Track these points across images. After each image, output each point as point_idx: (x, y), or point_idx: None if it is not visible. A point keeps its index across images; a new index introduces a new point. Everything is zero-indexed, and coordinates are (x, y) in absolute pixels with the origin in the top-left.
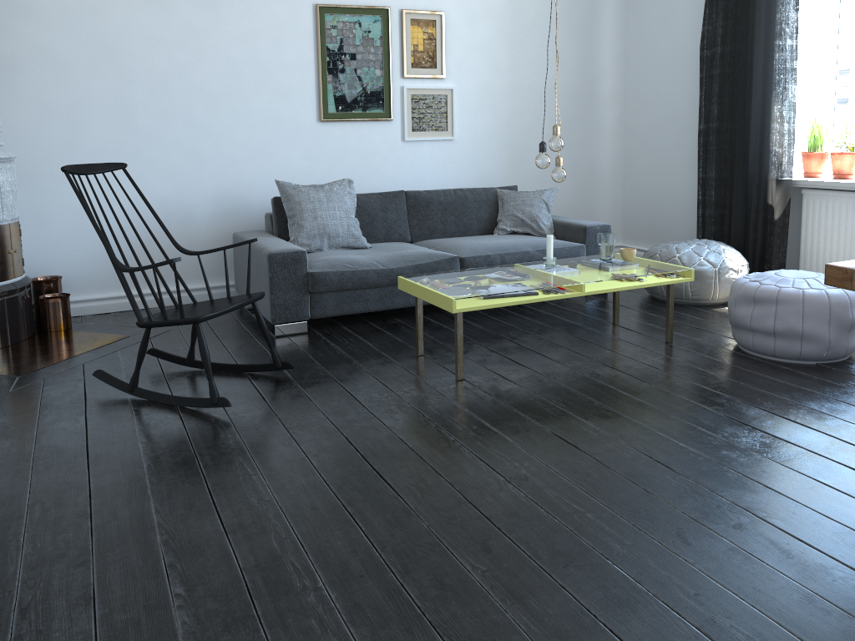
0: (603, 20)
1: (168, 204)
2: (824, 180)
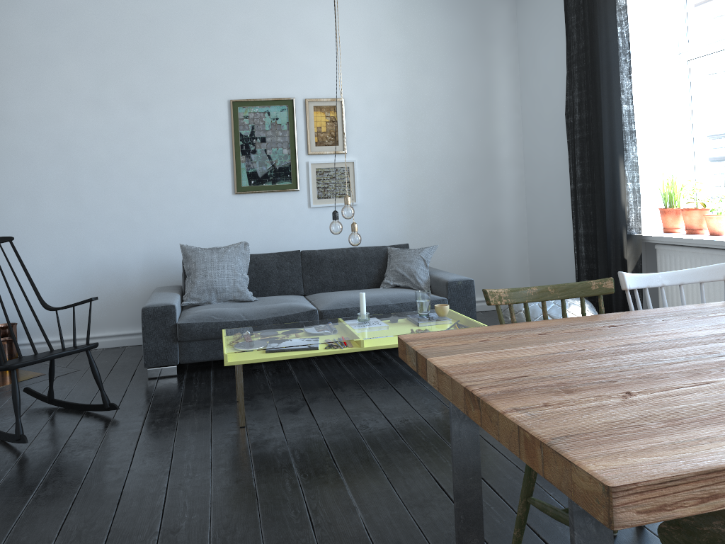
0: (498, 95)
1: (107, 264)
2: (670, 236)
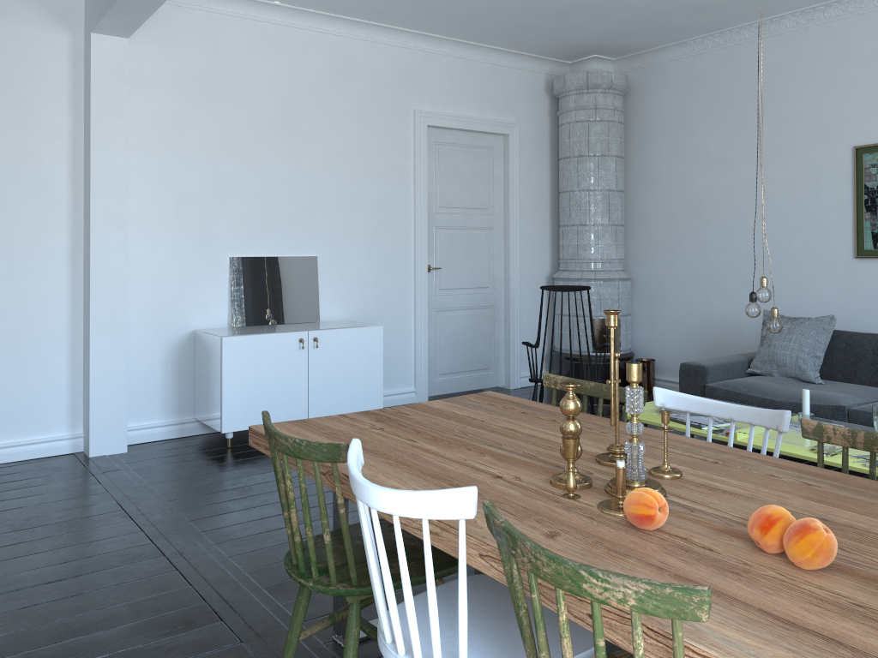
0: None
1: (725, 320)
2: None
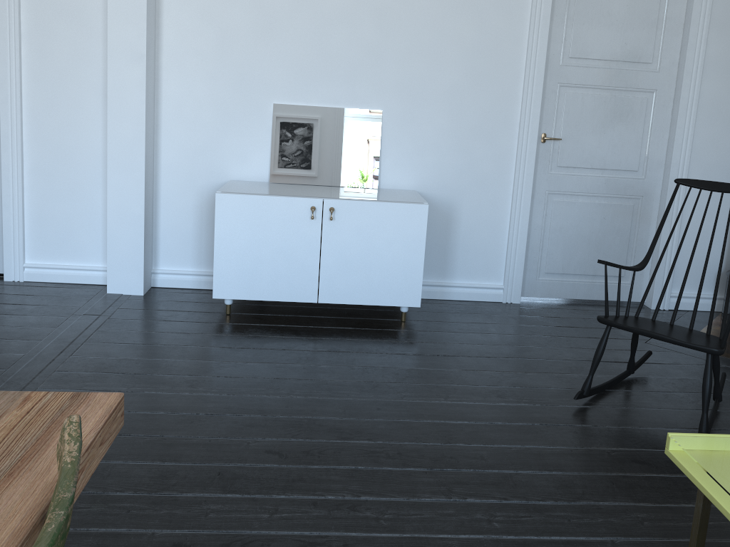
0: None
1: None
2: None
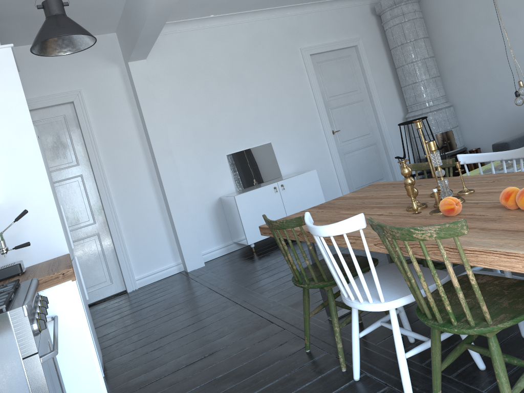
0: None
1: (516, 113)
2: None
